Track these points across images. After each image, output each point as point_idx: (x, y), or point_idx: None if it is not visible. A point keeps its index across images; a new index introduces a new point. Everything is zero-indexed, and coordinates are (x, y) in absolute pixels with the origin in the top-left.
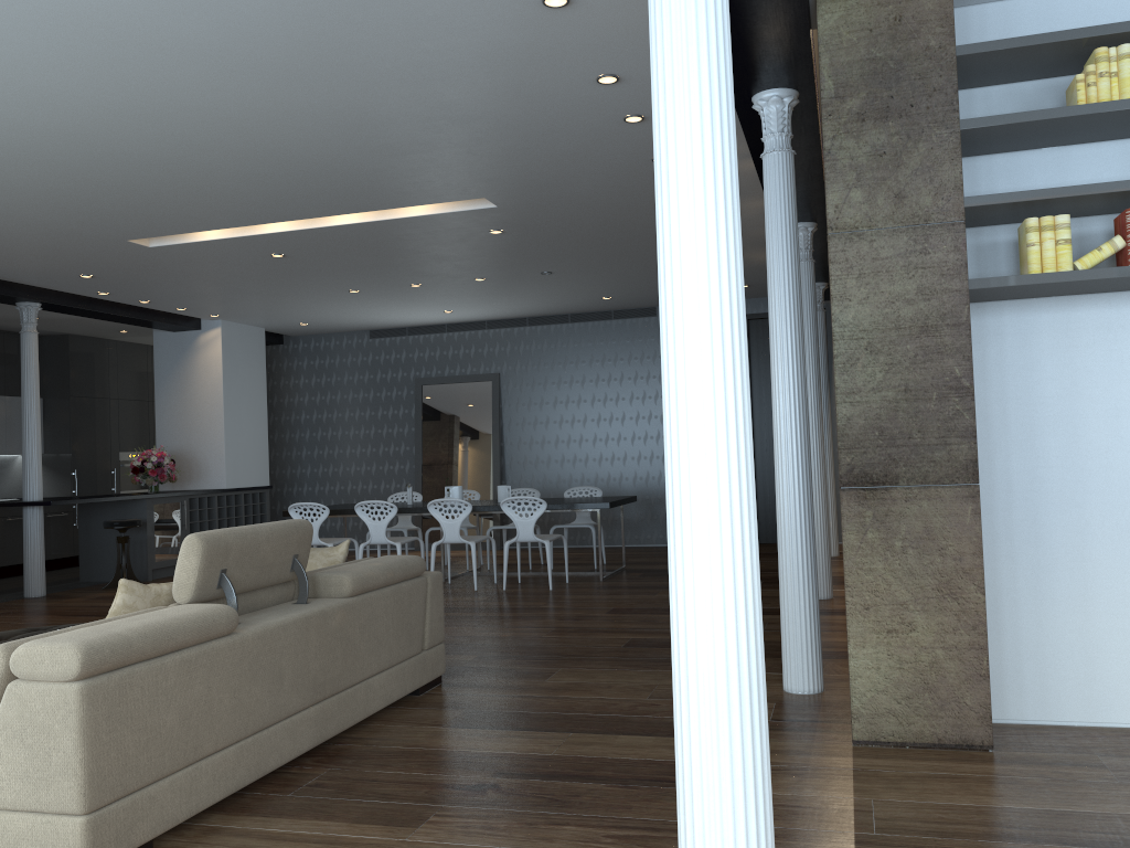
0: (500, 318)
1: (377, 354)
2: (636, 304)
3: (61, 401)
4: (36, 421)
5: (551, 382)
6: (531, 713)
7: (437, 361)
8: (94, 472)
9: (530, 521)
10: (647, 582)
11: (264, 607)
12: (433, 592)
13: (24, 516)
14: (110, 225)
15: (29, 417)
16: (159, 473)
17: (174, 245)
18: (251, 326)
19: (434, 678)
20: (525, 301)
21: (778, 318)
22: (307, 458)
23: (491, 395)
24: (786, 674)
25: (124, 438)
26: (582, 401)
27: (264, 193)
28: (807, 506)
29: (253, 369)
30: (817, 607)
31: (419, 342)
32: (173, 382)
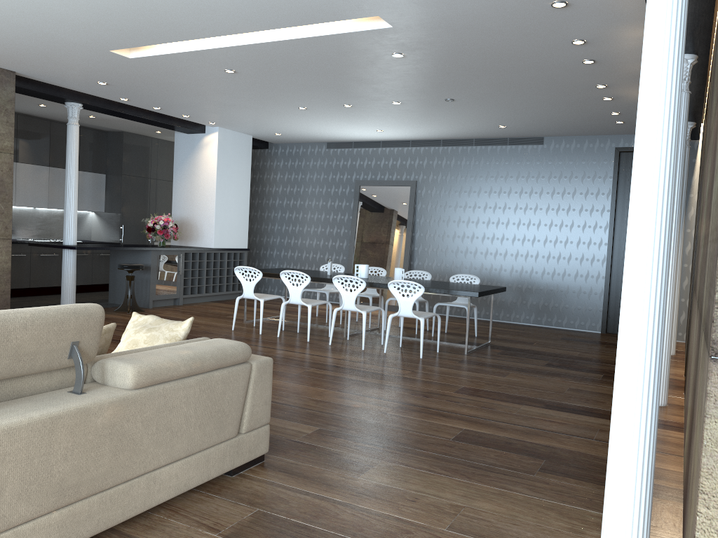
0: (421, 139)
1: (331, 161)
2: (527, 133)
3: (116, 177)
4: (74, 188)
5: (454, 191)
6: (316, 530)
7: (372, 169)
8: (136, 227)
9: (410, 301)
10: (502, 361)
11: (36, 393)
12: (257, 378)
13: (63, 255)
14: (87, 35)
15: (69, 186)
16: (164, 233)
17: (147, 57)
18: (241, 133)
19: (251, 459)
20: (437, 126)
21: (647, 127)
22: (277, 231)
23: (409, 197)
24: (605, 530)
25: (159, 206)
26: (476, 207)
27: (186, 4)
28: (655, 350)
29: (241, 164)
30: (652, 465)
31: (361, 154)
32: (185, 170)
